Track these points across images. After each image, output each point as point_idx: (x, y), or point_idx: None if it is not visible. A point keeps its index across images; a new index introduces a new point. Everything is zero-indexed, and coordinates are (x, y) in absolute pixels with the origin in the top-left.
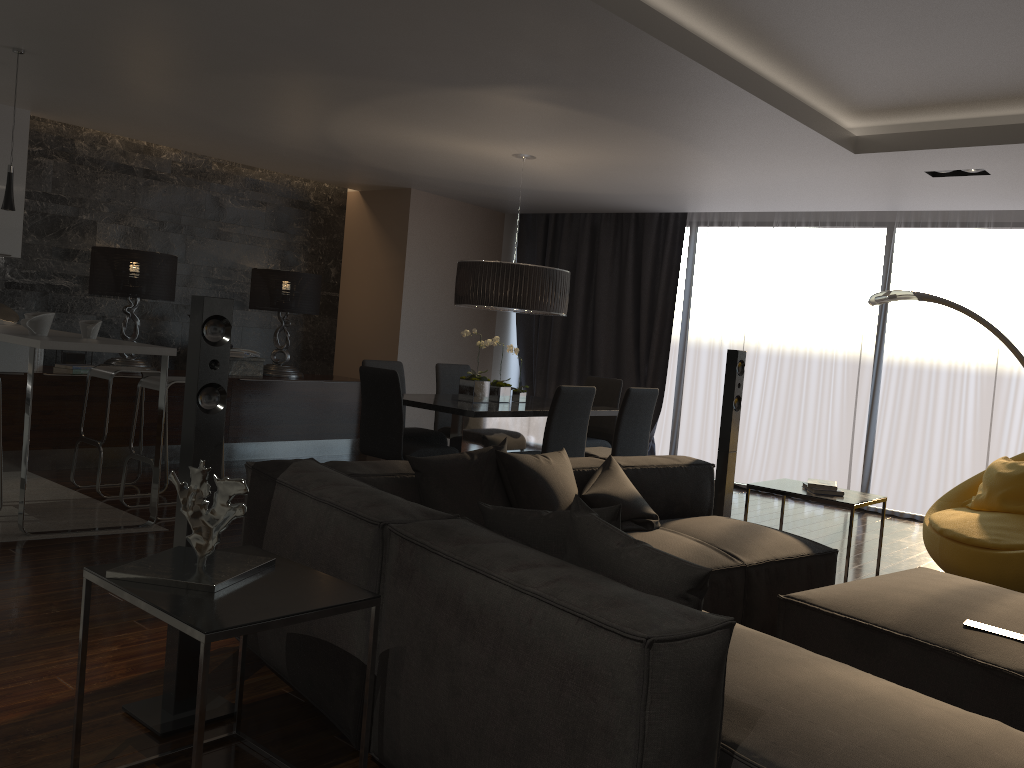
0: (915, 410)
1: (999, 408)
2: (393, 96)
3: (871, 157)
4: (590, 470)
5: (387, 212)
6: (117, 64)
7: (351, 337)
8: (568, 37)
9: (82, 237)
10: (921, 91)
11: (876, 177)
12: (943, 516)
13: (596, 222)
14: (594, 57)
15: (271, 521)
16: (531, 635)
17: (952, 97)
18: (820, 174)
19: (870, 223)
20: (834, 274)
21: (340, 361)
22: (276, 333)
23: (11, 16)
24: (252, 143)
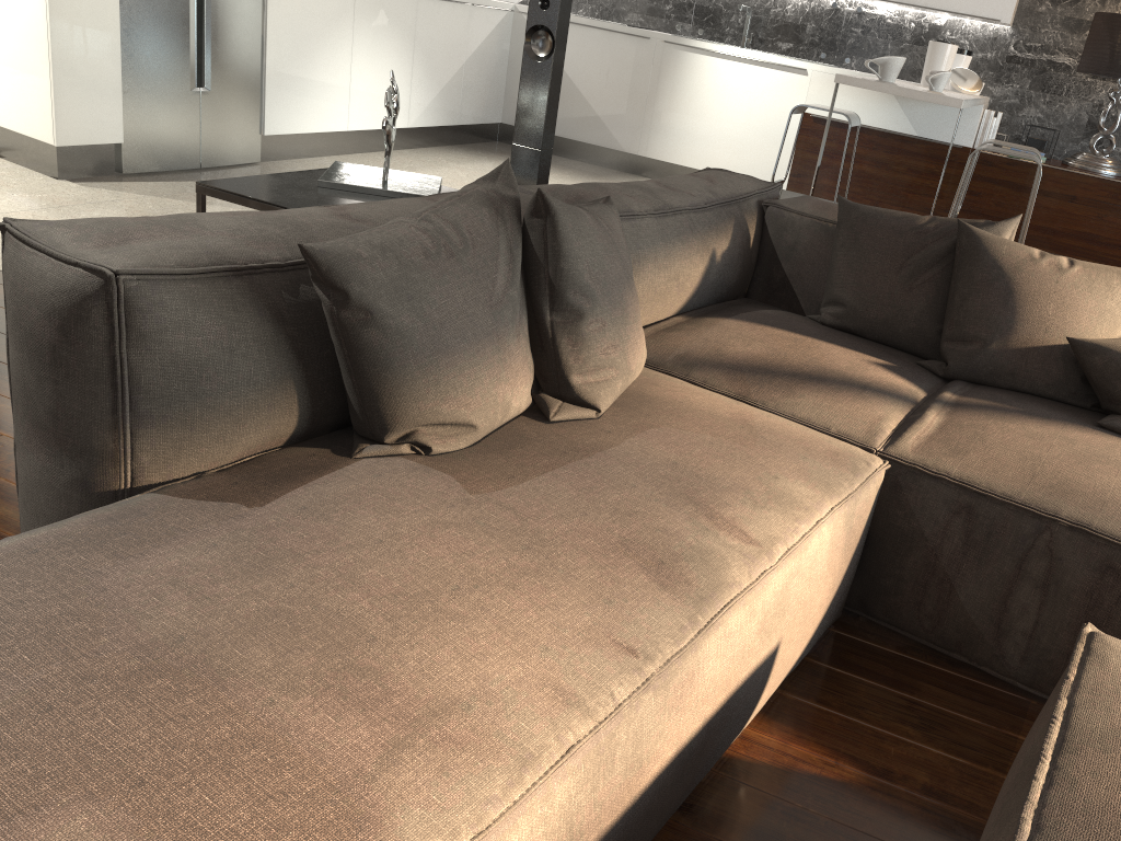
0: None
1: None
2: None
3: None
4: None
5: None
6: None
7: None
8: None
9: (1101, 6)
10: None
11: None
12: None
13: None
14: None
15: None
16: None
17: None
18: None
19: None
20: None
21: None
22: None
23: None
24: None
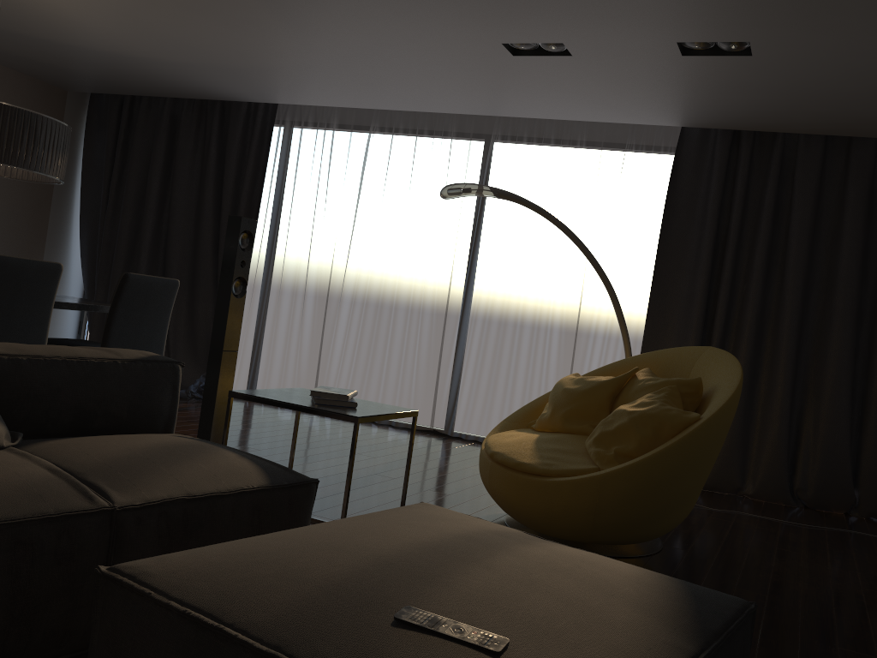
0: (503, 331)
1: (583, 330)
2: None
3: (437, 8)
4: None
5: None
6: None
7: None
8: None
9: None
10: None
11: (453, 51)
12: (501, 438)
13: (178, 112)
14: None
15: None
16: None
17: None
18: (391, 39)
19: (468, 134)
20: (430, 185)
21: None
22: None
23: None
24: None
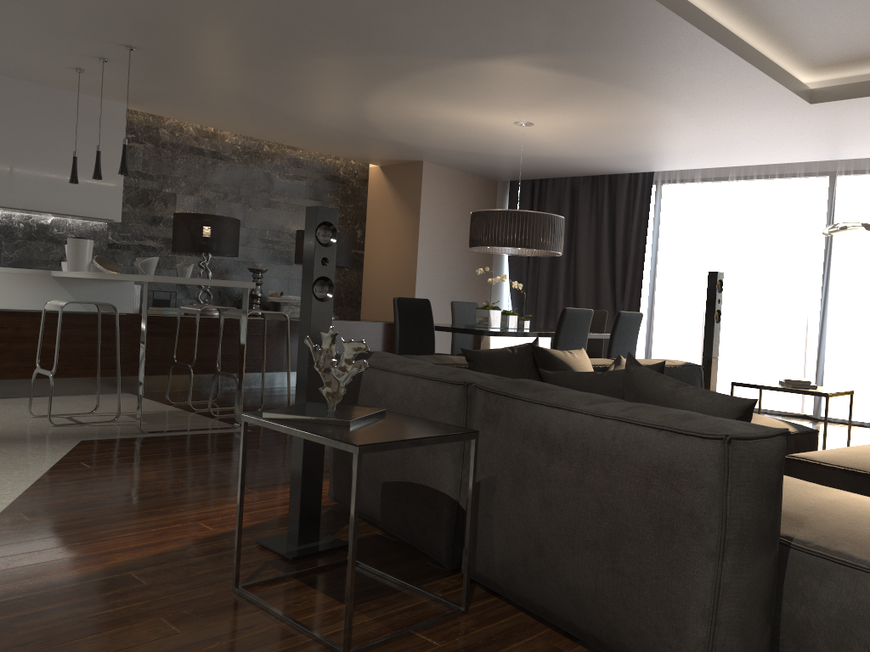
0: (860, 331)
1: None
2: (424, 71)
3: (824, 106)
4: (604, 367)
5: (403, 182)
6: (205, 55)
7: (375, 286)
8: (581, 4)
9: (165, 206)
10: None
11: (826, 126)
12: None
13: (575, 185)
14: (600, 22)
15: (362, 396)
16: (616, 449)
17: None
18: (777, 126)
19: (814, 173)
20: (784, 218)
21: (366, 307)
22: None
23: (131, 16)
24: (299, 124)
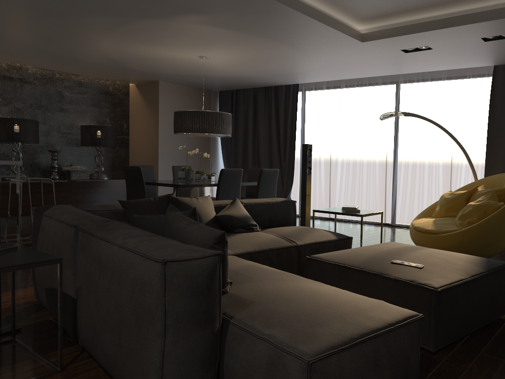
0: (414, 174)
1: (454, 169)
2: (123, 26)
3: (371, 43)
4: (225, 205)
5: (148, 93)
6: None
7: (136, 158)
8: None
9: None
10: (386, 5)
11: (378, 55)
12: (418, 221)
13: (256, 93)
14: None
15: (40, 234)
16: (123, 268)
17: (402, 8)
18: (351, 56)
19: (387, 82)
20: (371, 109)
21: None
22: (95, 157)
23: None
24: (69, 60)
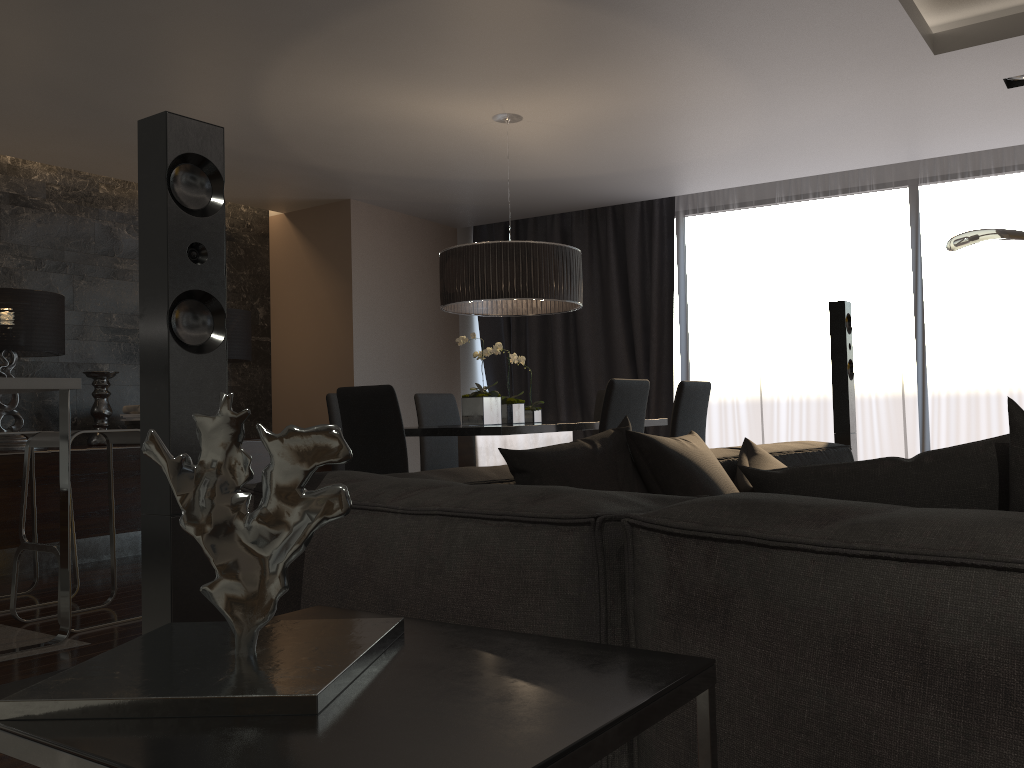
0: (975, 386)
1: None
2: (358, 12)
3: (952, 59)
4: (726, 461)
5: (322, 232)
6: None
7: (291, 387)
8: None
9: None
10: None
11: (937, 98)
12: None
13: (565, 226)
14: None
15: (312, 573)
16: None
17: None
18: (871, 102)
19: (889, 183)
20: (855, 246)
21: (280, 418)
22: None
23: None
24: None
